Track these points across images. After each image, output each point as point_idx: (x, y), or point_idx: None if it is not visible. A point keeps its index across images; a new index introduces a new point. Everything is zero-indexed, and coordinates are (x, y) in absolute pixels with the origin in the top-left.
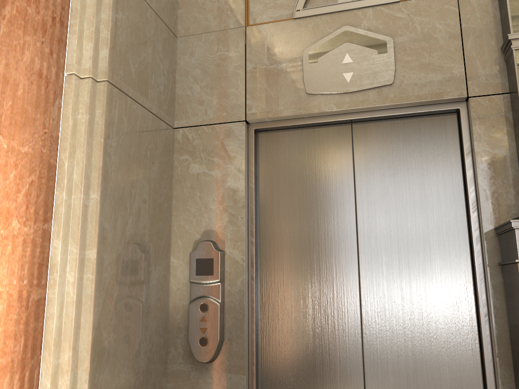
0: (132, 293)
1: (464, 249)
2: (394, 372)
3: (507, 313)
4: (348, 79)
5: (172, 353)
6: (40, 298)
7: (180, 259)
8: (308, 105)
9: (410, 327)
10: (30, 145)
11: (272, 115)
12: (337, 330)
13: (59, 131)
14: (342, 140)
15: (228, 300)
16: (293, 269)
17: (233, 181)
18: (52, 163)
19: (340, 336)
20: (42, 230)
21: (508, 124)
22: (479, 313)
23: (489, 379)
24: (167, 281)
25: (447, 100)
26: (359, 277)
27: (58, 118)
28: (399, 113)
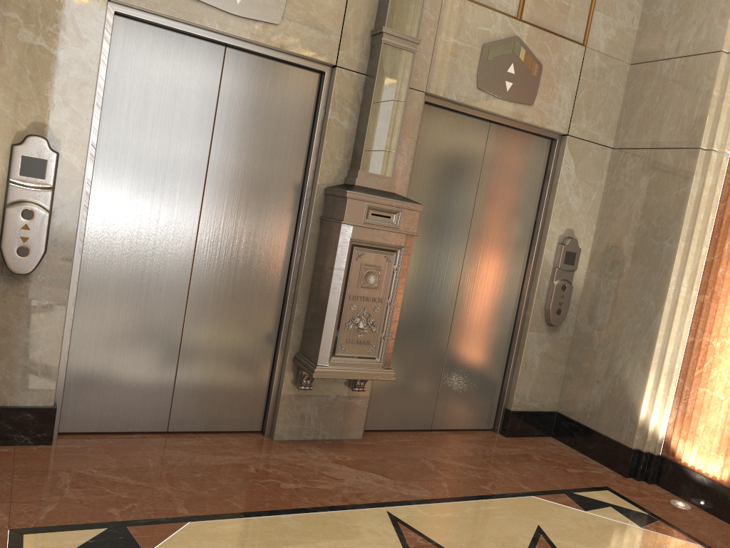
0: None
1: (295, 199)
2: (215, 294)
3: (315, 256)
4: (238, 0)
5: None
6: None
7: None
8: (190, 11)
9: (237, 258)
10: None
11: (145, 6)
12: (171, 254)
13: None
14: (213, 61)
15: (58, 209)
16: (134, 187)
17: (82, 71)
18: None
19: (173, 259)
20: None
21: (358, 102)
22: (294, 253)
23: (288, 304)
24: None
25: (319, 61)
26: (201, 207)
27: None
28: (275, 56)
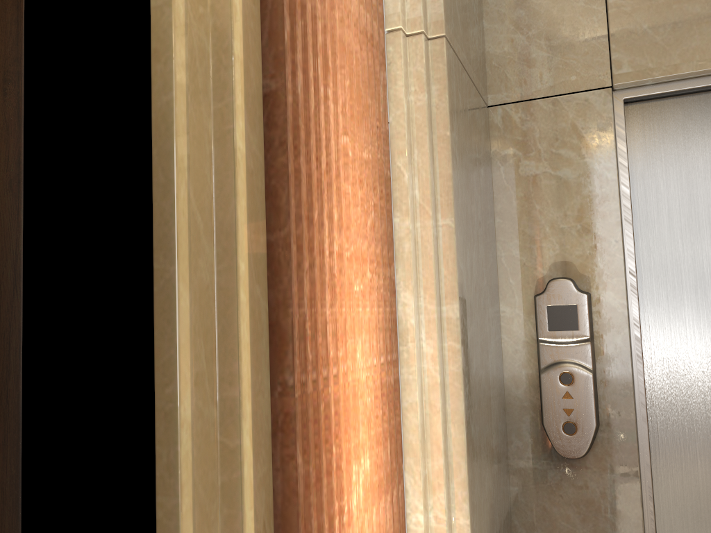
0: (482, 363)
1: None
2: None
3: None
4: None
5: (514, 444)
6: (393, 380)
7: (516, 306)
8: None
9: None
10: (369, 148)
11: (661, 75)
12: None
13: (387, 123)
14: None
15: (602, 366)
16: (702, 318)
17: (598, 184)
18: (385, 174)
19: None
20: (388, 279)
21: None
22: None
23: None
24: (499, 341)
25: None
26: None
27: (384, 103)
28: None
